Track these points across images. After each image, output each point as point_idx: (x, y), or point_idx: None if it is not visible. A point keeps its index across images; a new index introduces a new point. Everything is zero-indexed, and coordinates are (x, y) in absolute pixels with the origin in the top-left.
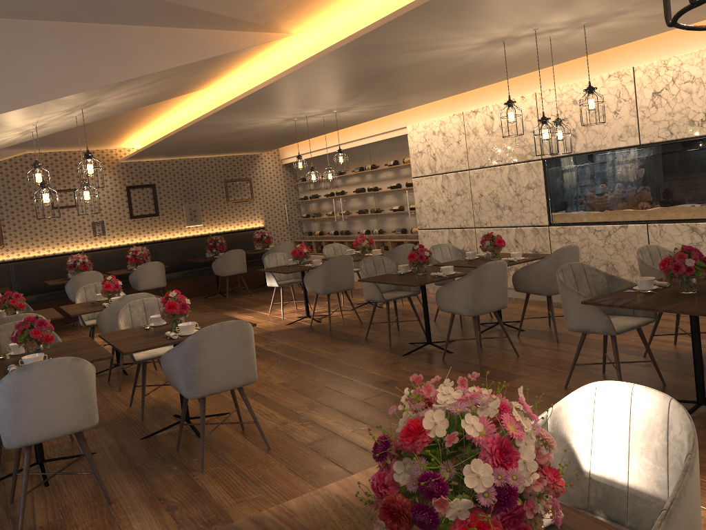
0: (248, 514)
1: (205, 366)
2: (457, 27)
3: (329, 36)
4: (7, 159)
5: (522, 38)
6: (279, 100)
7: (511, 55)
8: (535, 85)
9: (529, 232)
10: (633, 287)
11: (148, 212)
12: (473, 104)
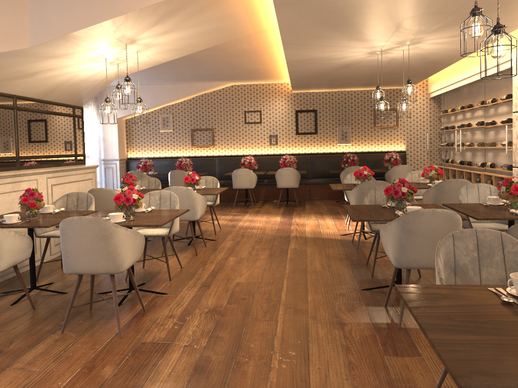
0: (1, 382)
1: (70, 249)
2: None
3: None
4: (221, 89)
5: None
6: (320, 33)
7: None
8: None
9: None
10: (513, 286)
11: (309, 130)
12: None
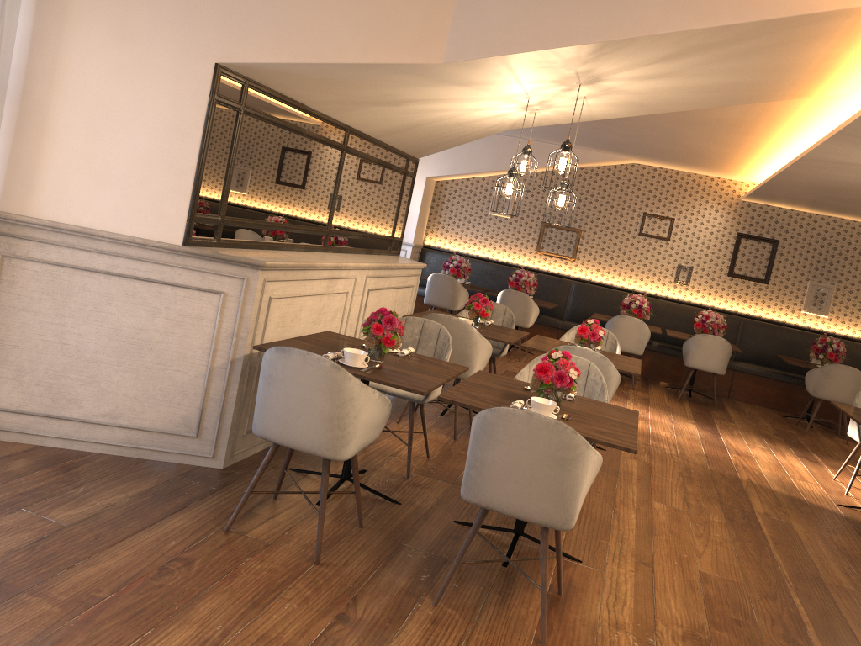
0: None
1: (490, 462)
2: None
3: None
4: (612, 165)
5: None
6: None
7: None
8: None
9: None
10: None
11: (754, 274)
12: None
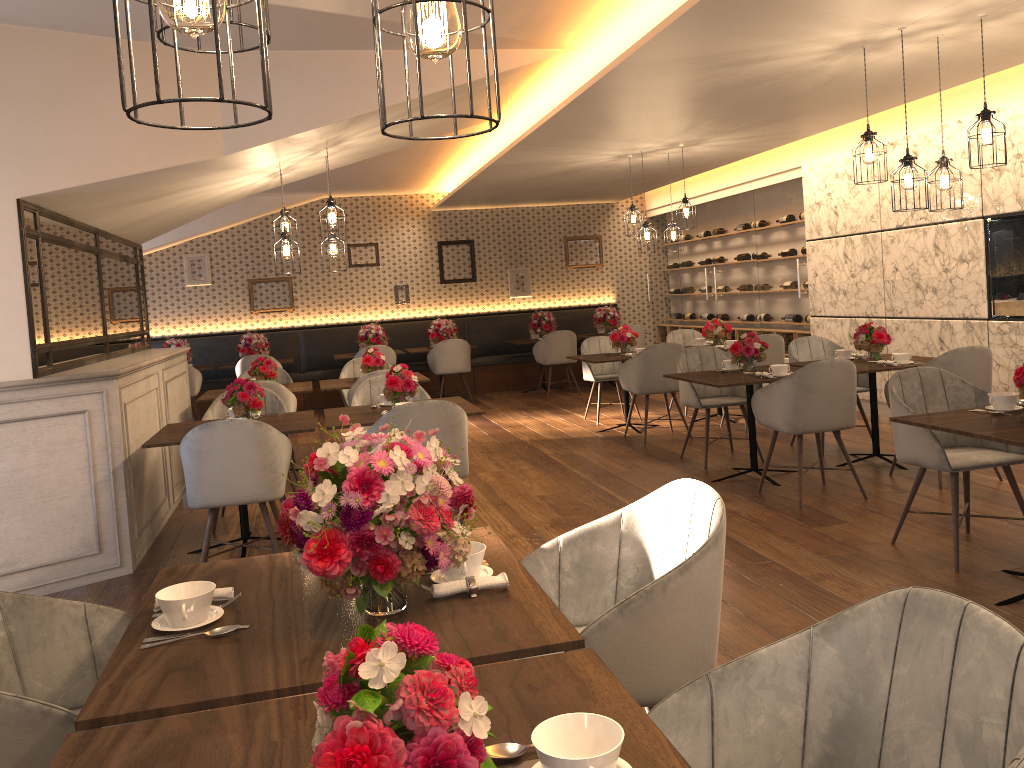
0: None
1: None
2: (769, 33)
3: (624, 48)
4: (303, 205)
5: (893, 41)
6: (586, 132)
7: (898, 63)
8: (978, 104)
9: (959, 327)
10: (988, 406)
11: (463, 276)
12: (892, 133)
